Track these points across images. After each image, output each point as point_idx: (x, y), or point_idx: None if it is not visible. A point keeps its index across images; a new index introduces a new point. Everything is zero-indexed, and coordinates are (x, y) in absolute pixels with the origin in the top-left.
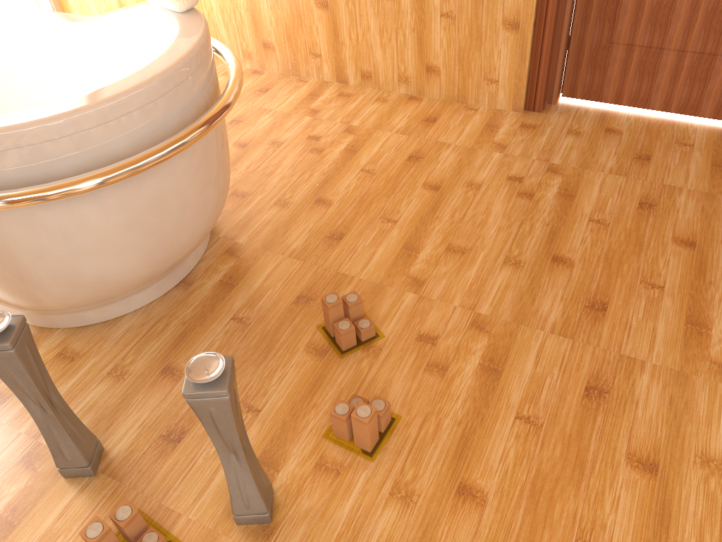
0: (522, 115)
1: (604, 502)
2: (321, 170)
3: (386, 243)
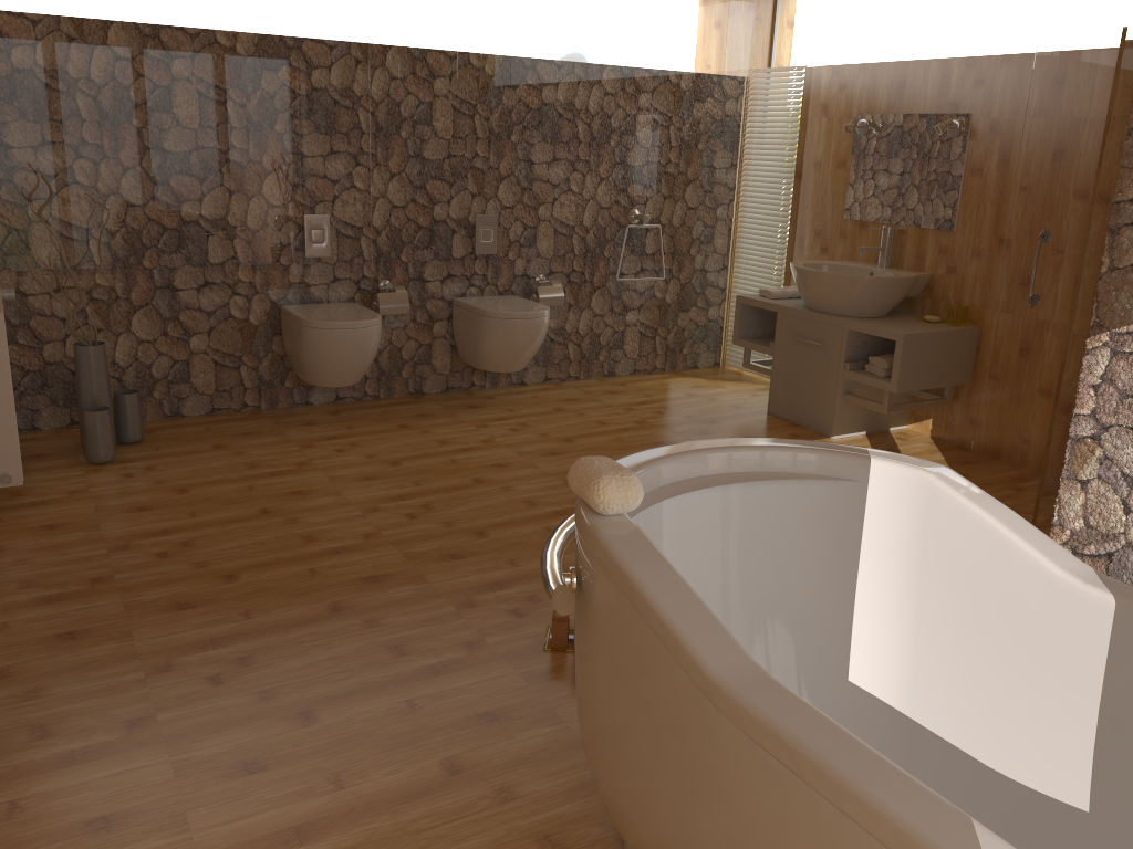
0: (1, 752)
1: (521, 534)
2: (390, 820)
3: (448, 686)
